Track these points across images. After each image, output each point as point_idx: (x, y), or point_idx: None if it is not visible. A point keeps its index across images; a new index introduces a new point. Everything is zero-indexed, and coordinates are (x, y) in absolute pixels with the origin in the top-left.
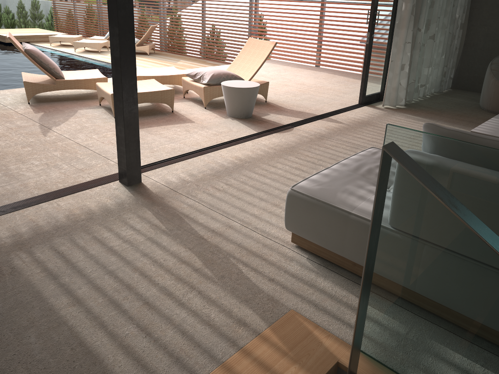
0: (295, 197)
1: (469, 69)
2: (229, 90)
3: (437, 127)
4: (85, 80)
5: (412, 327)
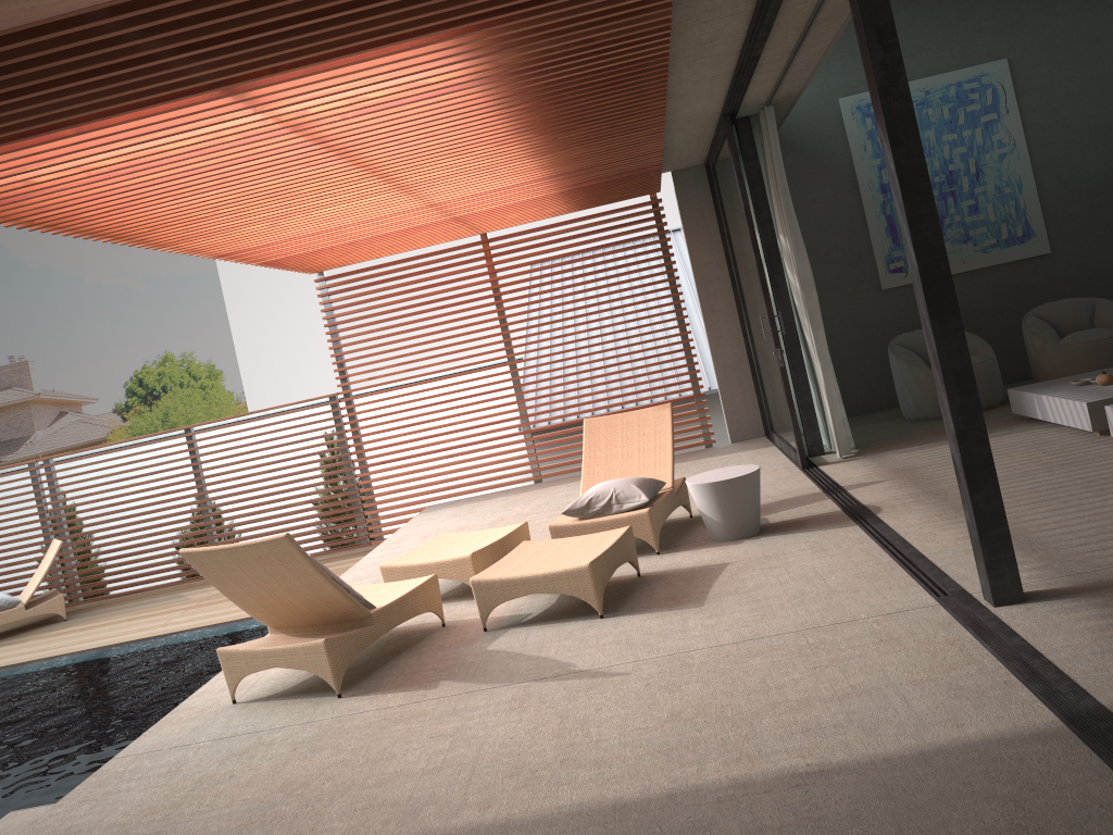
0: None
1: None
2: (732, 485)
3: None
4: (410, 593)
5: None
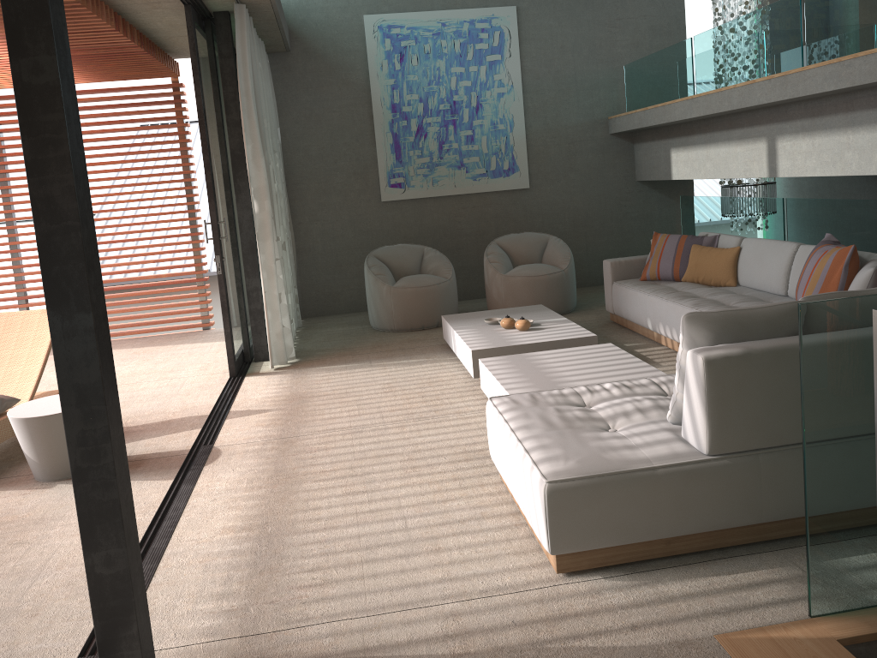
0: (562, 491)
1: (314, 285)
2: (47, 423)
3: (704, 314)
4: None
5: (875, 532)
